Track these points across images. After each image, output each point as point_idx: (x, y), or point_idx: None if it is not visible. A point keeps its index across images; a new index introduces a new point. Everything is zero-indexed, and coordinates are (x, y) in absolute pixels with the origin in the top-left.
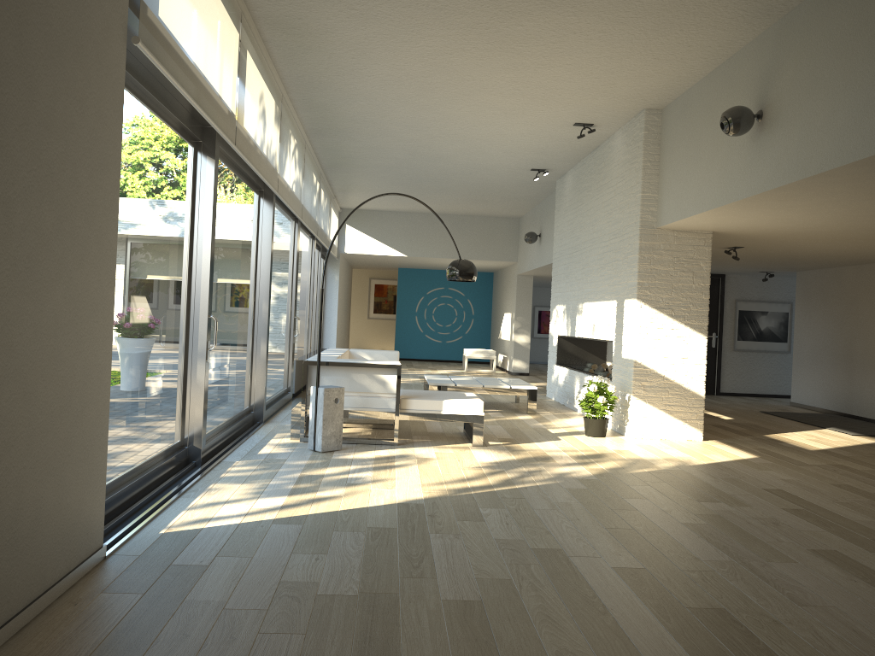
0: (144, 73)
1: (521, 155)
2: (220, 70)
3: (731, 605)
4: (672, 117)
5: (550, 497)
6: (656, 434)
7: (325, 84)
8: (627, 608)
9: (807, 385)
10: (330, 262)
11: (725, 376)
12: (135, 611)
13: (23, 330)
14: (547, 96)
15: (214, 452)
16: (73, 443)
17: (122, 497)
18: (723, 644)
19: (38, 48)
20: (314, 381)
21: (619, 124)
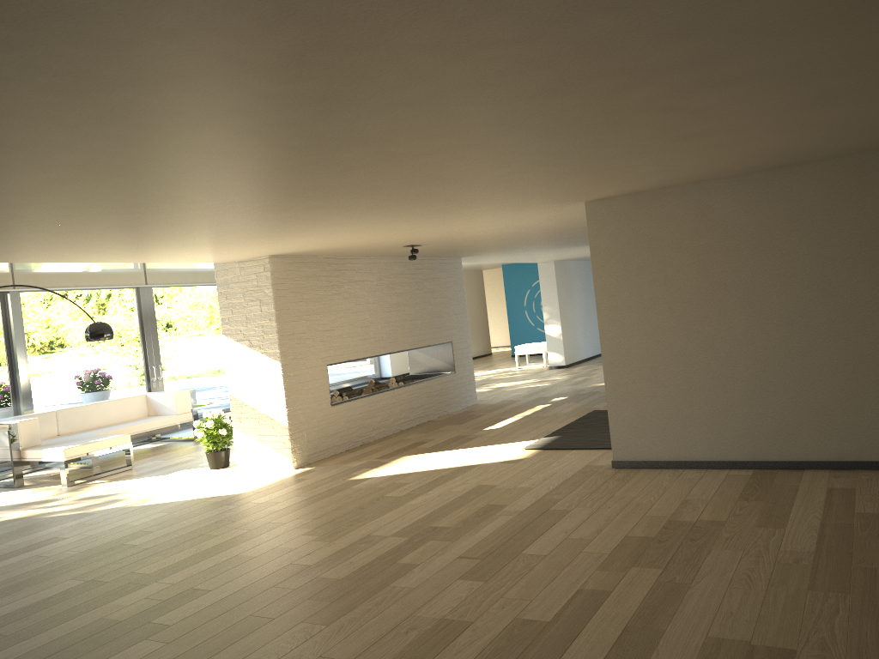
0: None
1: None
2: None
3: None
4: None
5: None
6: (256, 464)
7: None
8: None
9: None
10: None
11: None
12: None
13: None
14: None
15: None
16: None
17: None
18: None
19: None
20: None
21: None
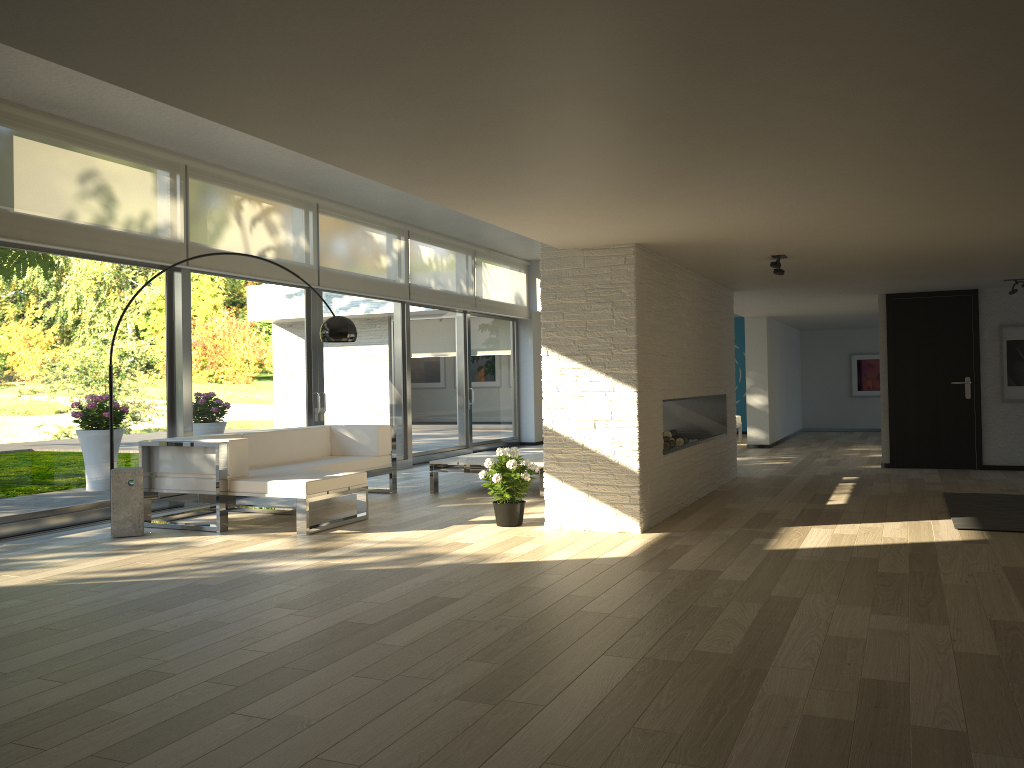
0: None
1: None
2: None
3: None
4: None
5: (132, 592)
6: (578, 523)
7: (205, 144)
8: None
9: None
10: (522, 324)
11: (990, 440)
12: None
13: None
14: None
15: (16, 535)
16: None
17: None
18: None
19: None
20: (155, 462)
21: None
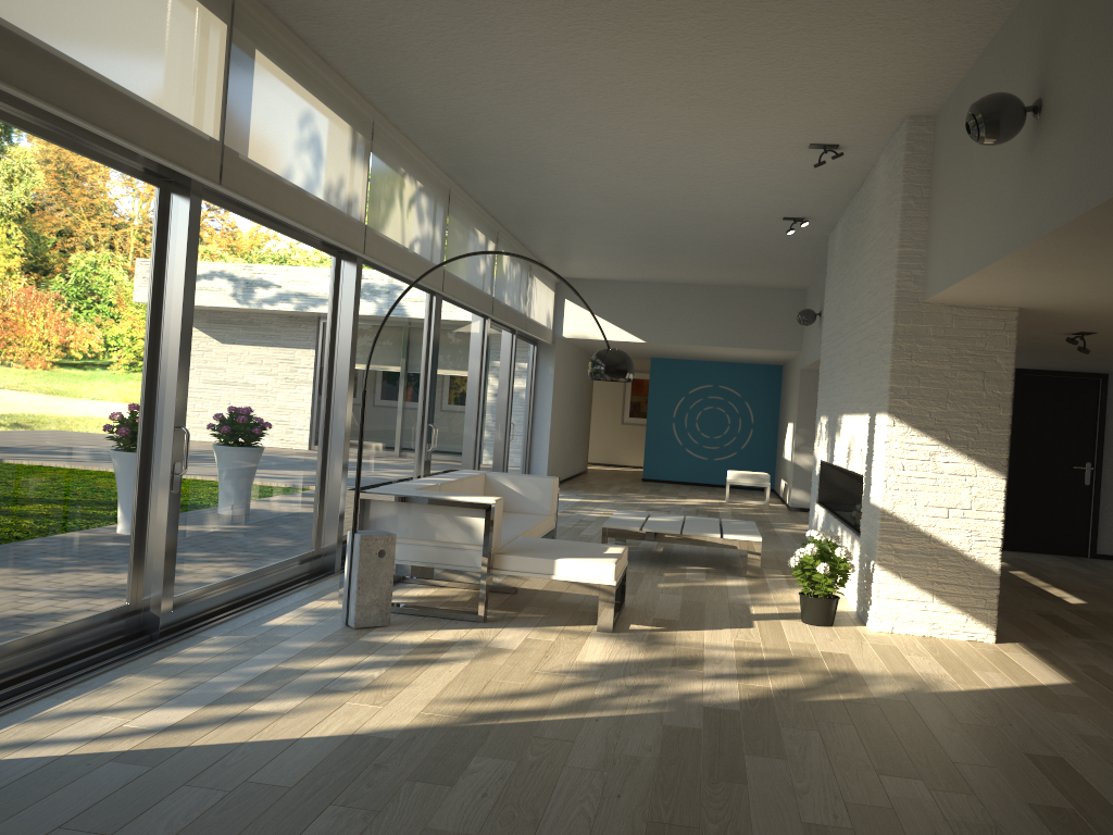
0: None
1: (758, 198)
2: (162, 73)
3: None
4: (944, 126)
5: (619, 742)
6: (916, 627)
7: (424, 99)
8: None
9: None
10: (543, 349)
11: (1105, 529)
12: None
13: None
14: (744, 102)
15: (200, 619)
16: None
17: None
18: None
19: None
20: (372, 521)
21: (880, 143)
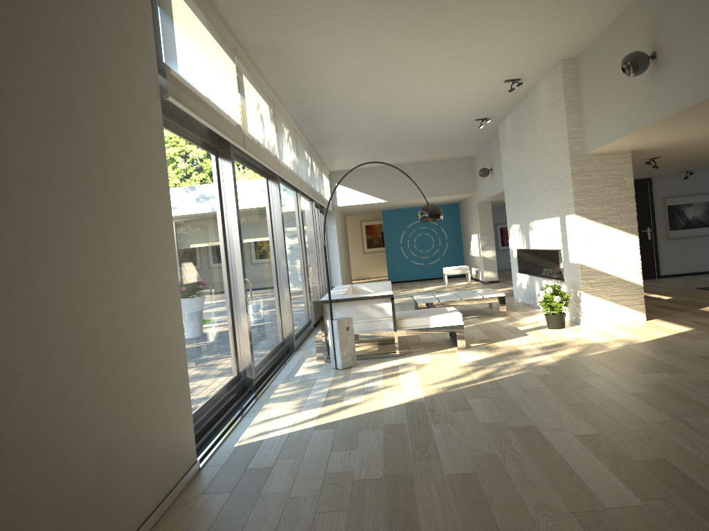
0: (173, 112)
1: (466, 111)
2: (225, 96)
3: (671, 455)
4: (583, 64)
5: (523, 384)
6: (606, 320)
7: (304, 85)
8: (588, 466)
9: None
10: (327, 215)
11: (662, 261)
12: (227, 505)
13: (125, 320)
14: (478, 64)
15: (262, 379)
16: (167, 392)
17: (203, 423)
18: (664, 487)
19: (106, 123)
20: (328, 315)
21: (542, 75)
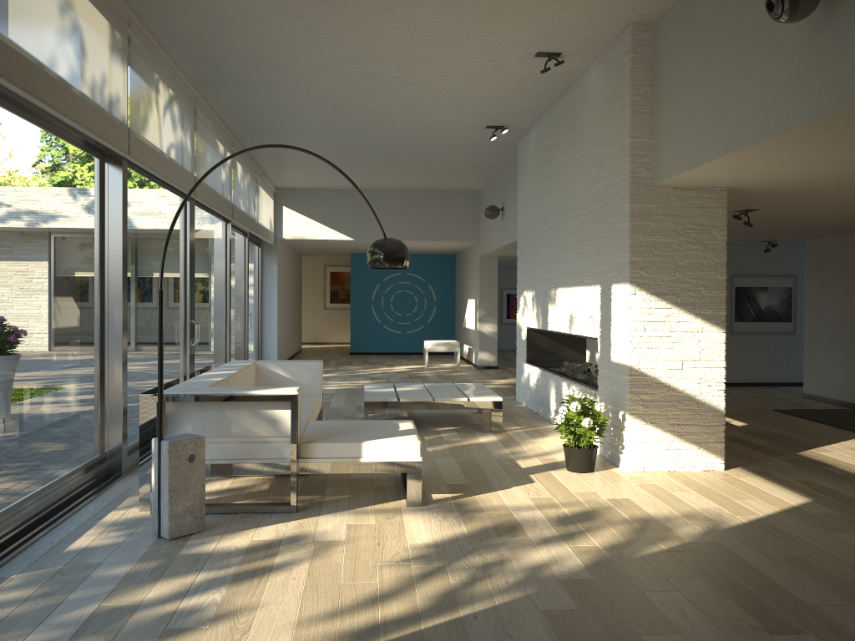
0: None
1: (472, 107)
2: None
3: None
4: (670, 30)
5: None
6: (662, 464)
7: None
8: None
9: (825, 374)
10: (266, 250)
11: None
12: None
13: None
14: (496, 6)
15: None
16: None
17: None
18: None
19: None
20: (170, 424)
21: (596, 51)
